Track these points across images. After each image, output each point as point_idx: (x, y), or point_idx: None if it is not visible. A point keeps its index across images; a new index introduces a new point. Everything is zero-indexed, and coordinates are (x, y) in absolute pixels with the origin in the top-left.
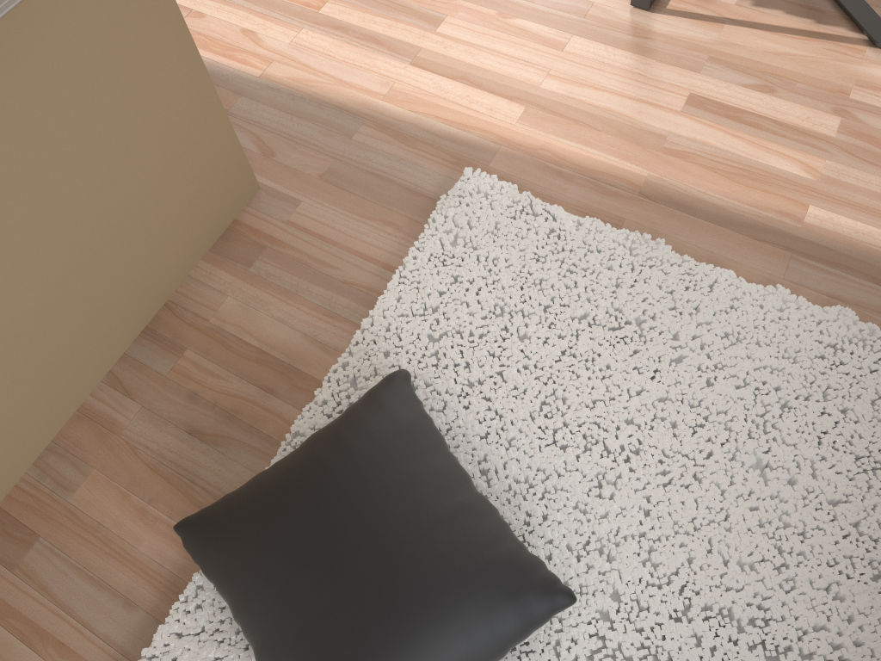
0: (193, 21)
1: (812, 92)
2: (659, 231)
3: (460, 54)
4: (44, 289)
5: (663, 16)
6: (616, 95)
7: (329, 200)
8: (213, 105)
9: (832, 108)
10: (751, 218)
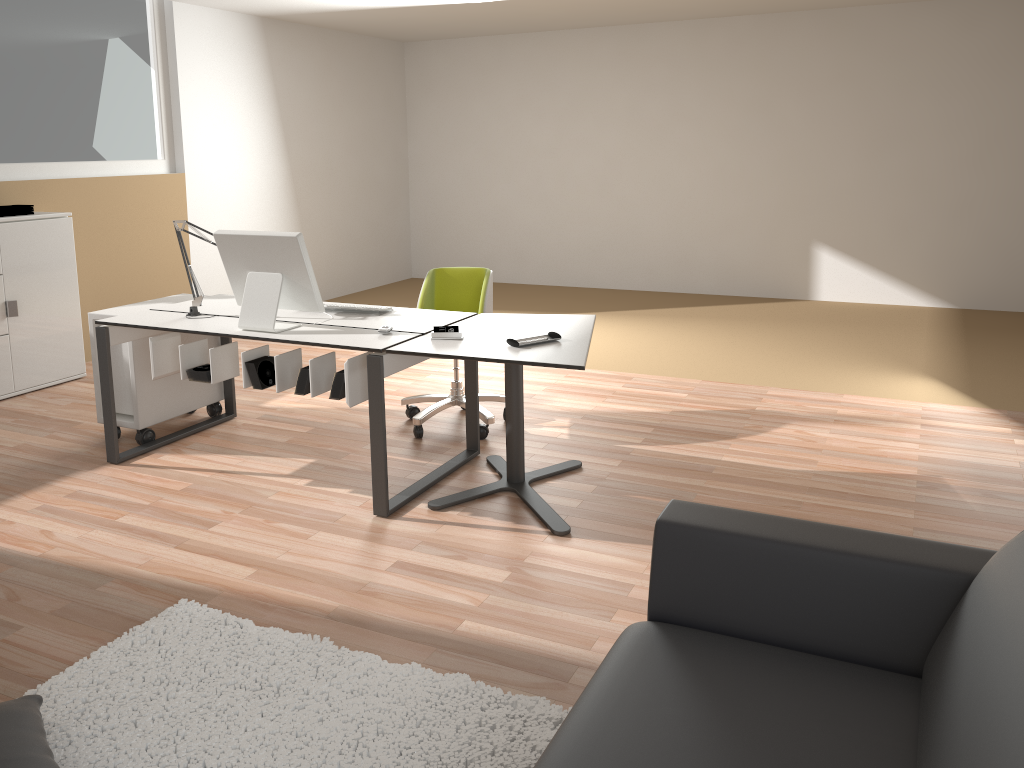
0: (1, 525)
1: (495, 558)
2: (331, 637)
3: (220, 541)
4: None
5: (397, 520)
6: (337, 562)
7: (51, 625)
8: None
9: (507, 567)
10: (413, 628)
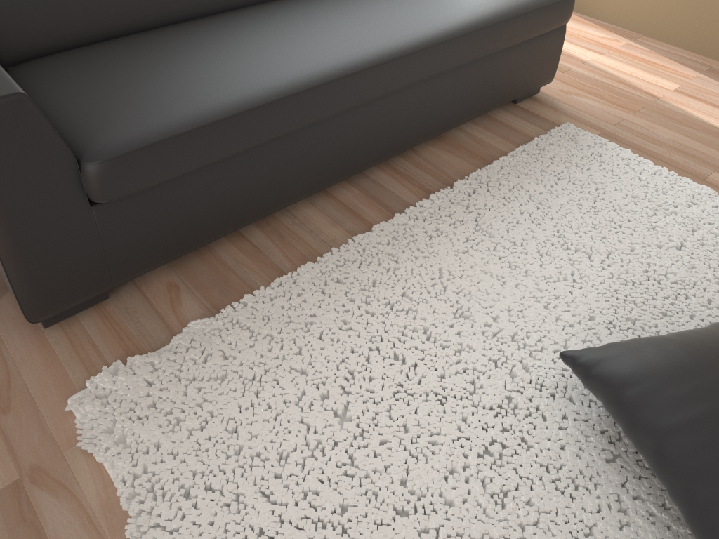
0: None
1: None
2: None
3: None
4: None
5: None
6: None
7: None
8: None
9: None
10: None
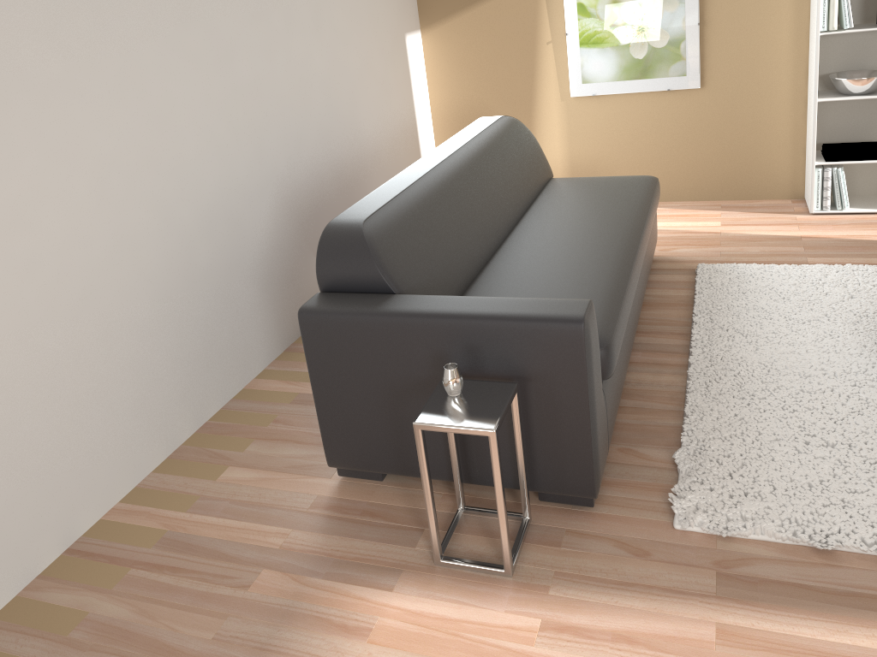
0: None
1: None
2: None
3: None
4: None
5: None
6: None
7: None
8: None
9: None
10: None
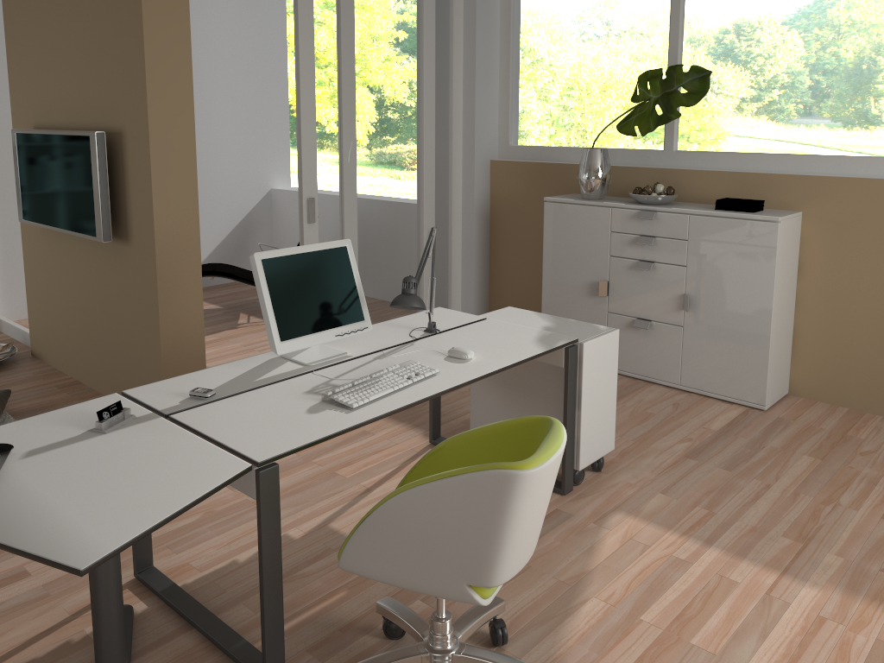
0: None
1: None
2: None
3: None
4: (109, 338)
5: None
6: None
7: None
8: (159, 359)
9: None
10: None
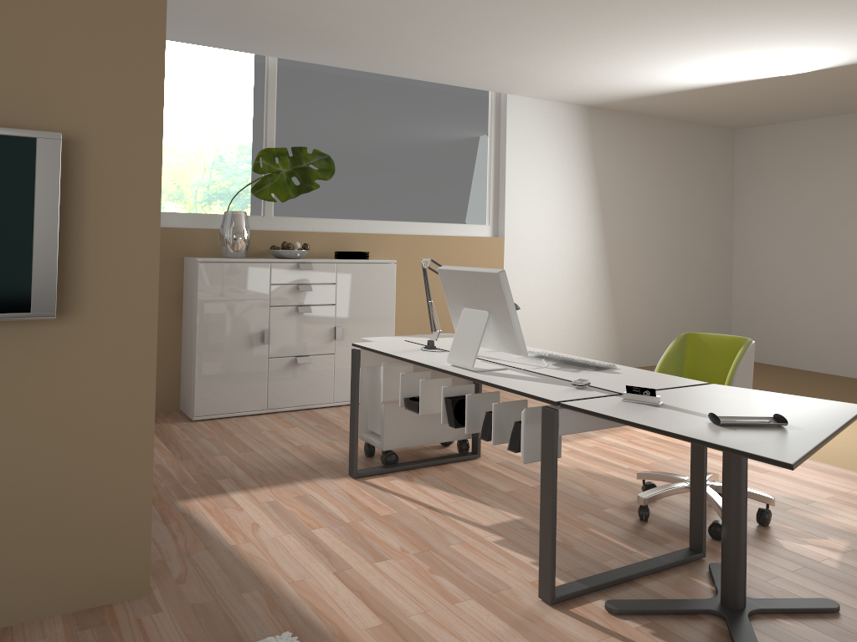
0: (232, 510)
1: None
2: None
3: (374, 579)
4: None
5: (561, 613)
6: None
7: (180, 618)
8: (145, 488)
9: None
10: None
